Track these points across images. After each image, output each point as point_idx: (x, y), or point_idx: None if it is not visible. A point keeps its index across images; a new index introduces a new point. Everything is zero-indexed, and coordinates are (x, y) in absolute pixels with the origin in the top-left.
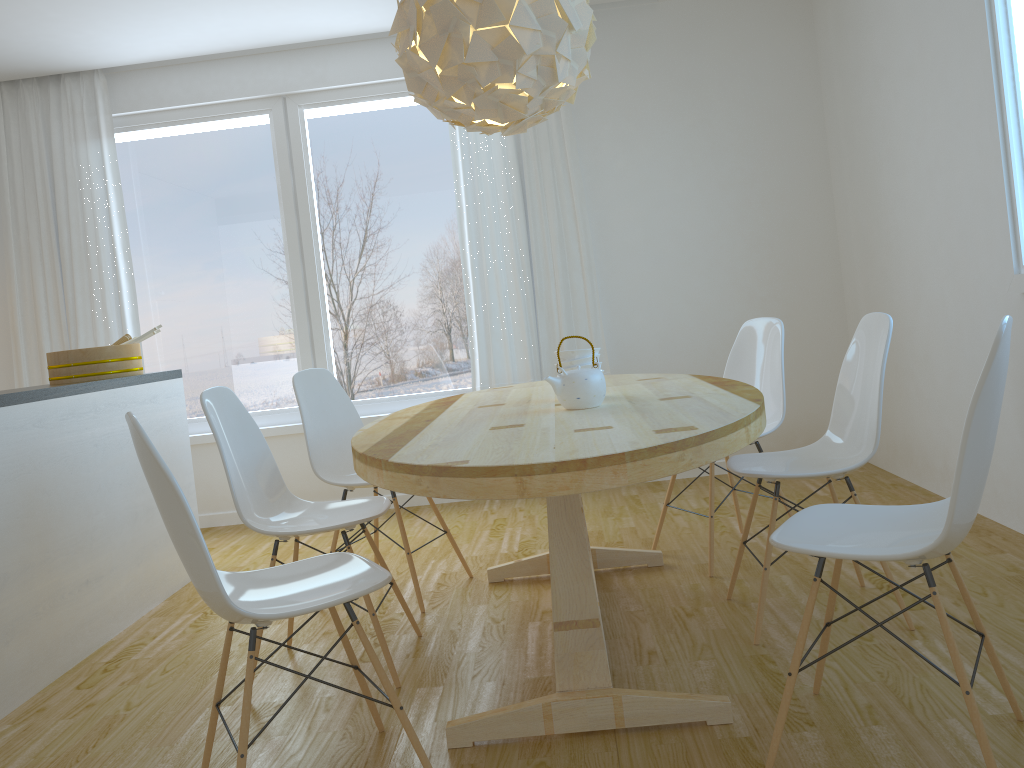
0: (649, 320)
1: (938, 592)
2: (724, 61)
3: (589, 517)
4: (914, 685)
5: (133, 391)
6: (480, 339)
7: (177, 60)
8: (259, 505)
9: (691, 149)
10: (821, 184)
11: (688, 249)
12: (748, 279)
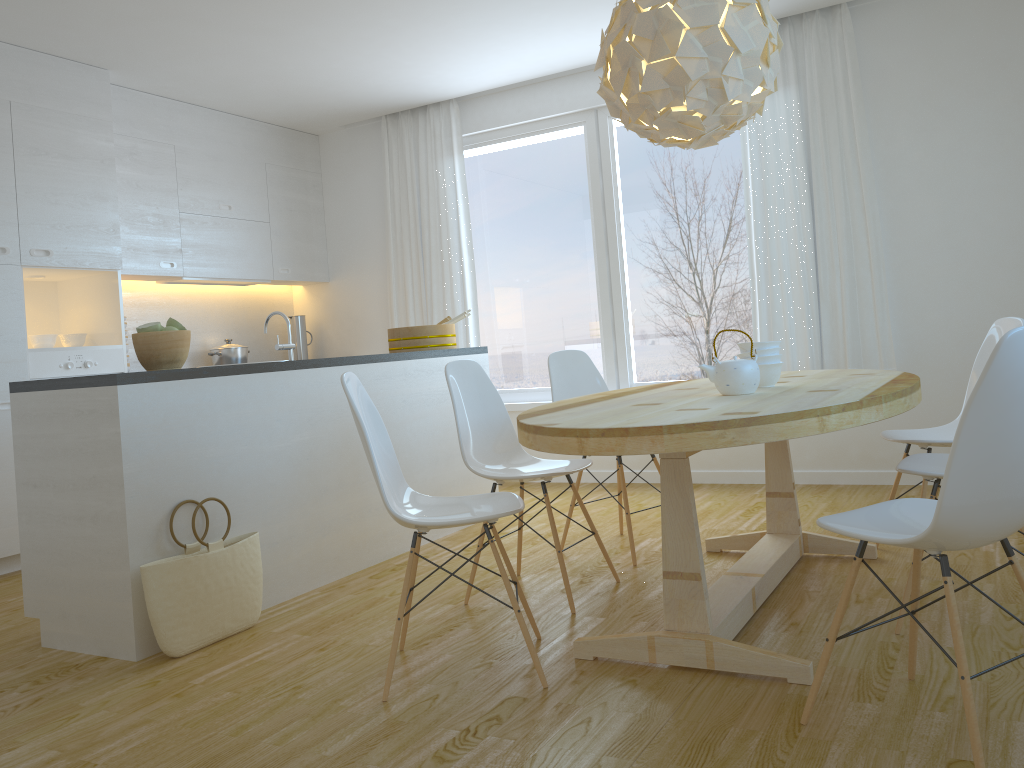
0: (945, 316)
1: (951, 582)
2: None
3: (846, 510)
4: (1016, 691)
5: (440, 361)
6: (762, 330)
7: (511, 85)
8: (489, 455)
9: (1001, 133)
10: None
11: (994, 241)
12: None
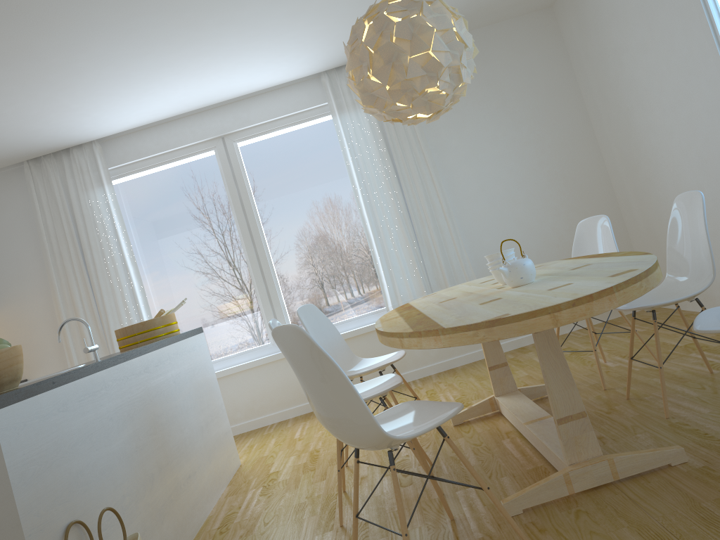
0: (494, 240)
1: None
2: (508, 64)
3: None
4: None
5: (183, 343)
6: (385, 273)
7: (147, 125)
8: None
9: (499, 124)
10: (587, 131)
11: (510, 189)
12: (553, 201)
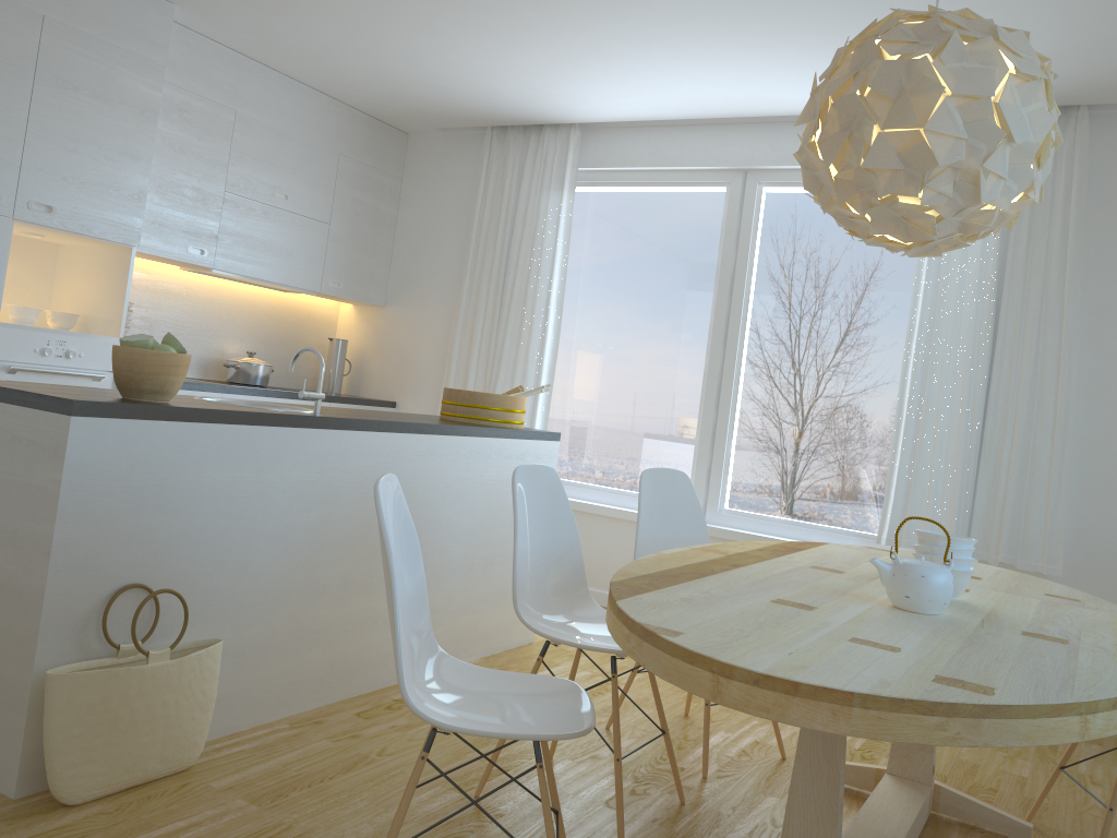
0: None
1: None
2: None
3: None
4: None
5: (501, 444)
6: (899, 482)
7: (649, 122)
8: (547, 598)
9: None
10: None
11: None
12: None
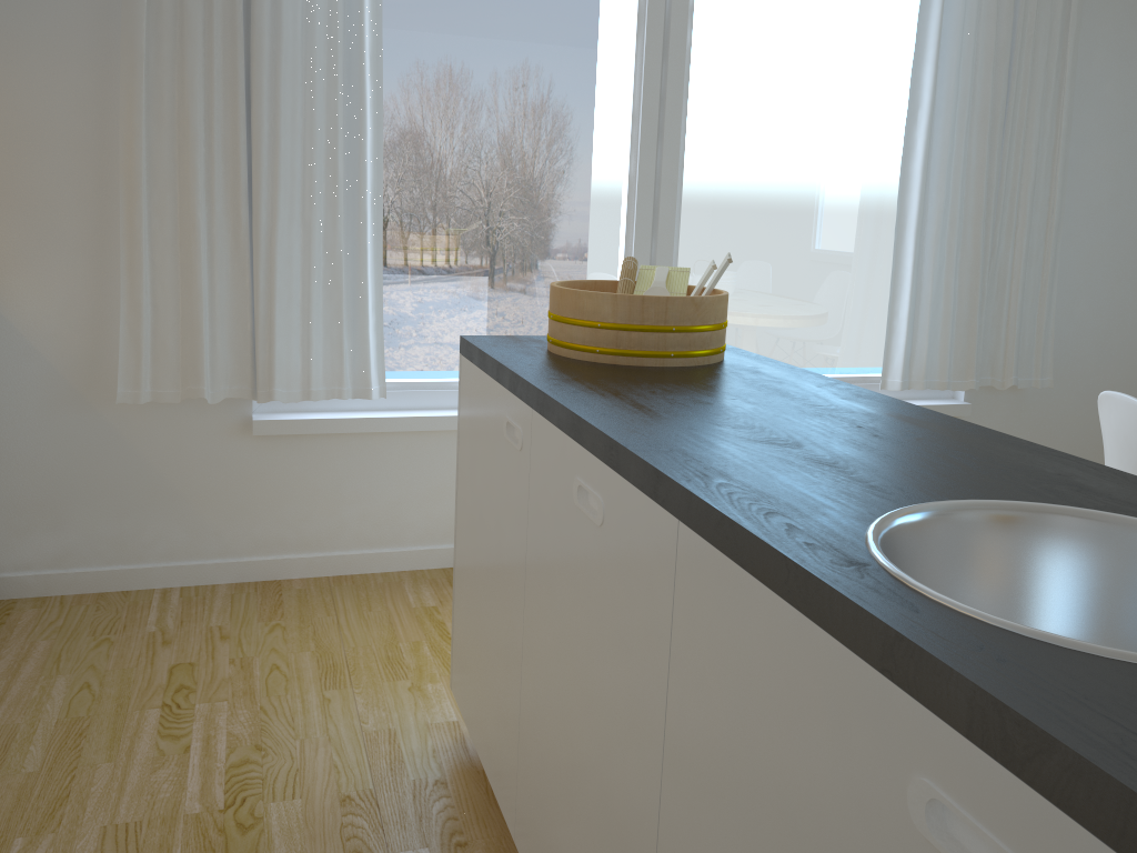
0: (1092, 311)
1: None
2: None
3: None
4: None
5: None
6: (912, 311)
7: None
8: None
9: None
10: None
11: None
12: None
